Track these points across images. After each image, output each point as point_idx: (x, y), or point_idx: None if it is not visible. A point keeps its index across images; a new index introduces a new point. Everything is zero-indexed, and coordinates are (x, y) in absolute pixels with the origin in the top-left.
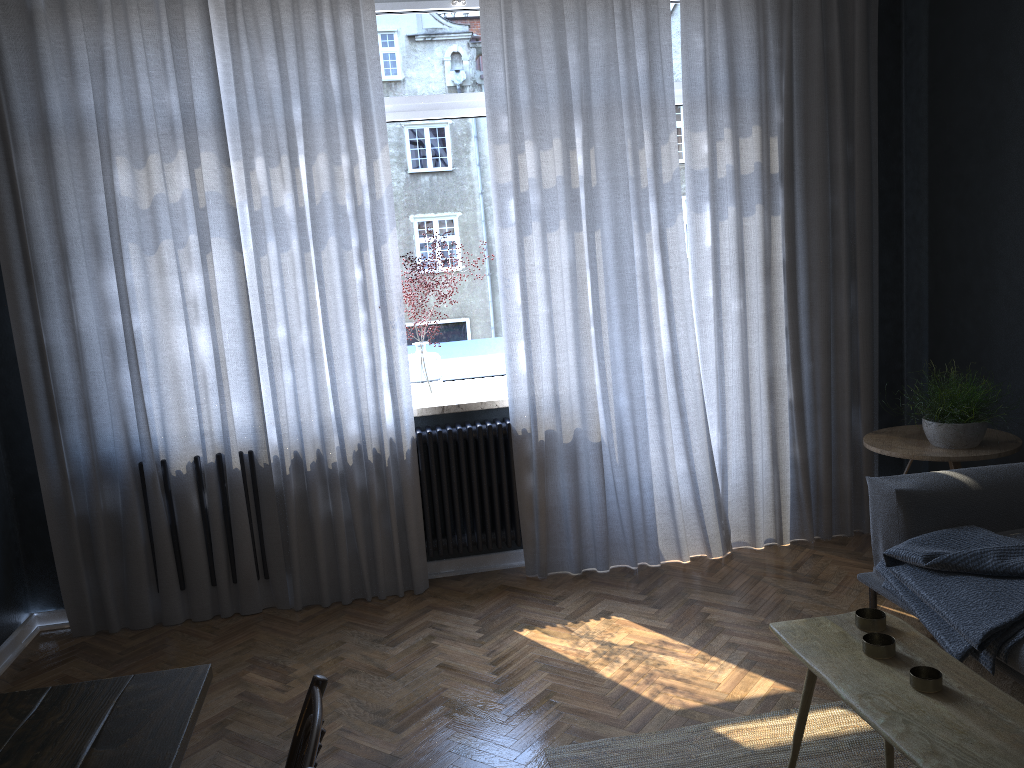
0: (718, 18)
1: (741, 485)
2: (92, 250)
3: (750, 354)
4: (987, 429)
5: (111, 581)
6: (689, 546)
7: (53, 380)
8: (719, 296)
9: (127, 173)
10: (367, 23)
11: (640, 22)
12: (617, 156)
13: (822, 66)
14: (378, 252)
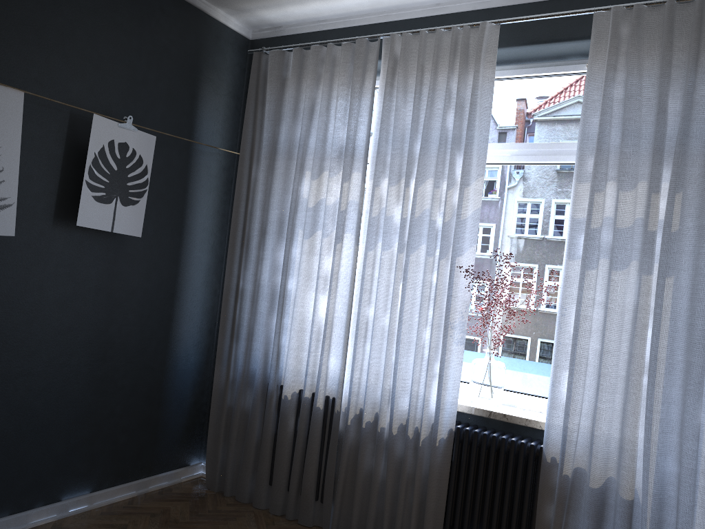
0: None
1: None
2: (276, 230)
3: None
4: None
5: (234, 459)
6: None
7: (240, 311)
8: None
9: (309, 182)
10: (486, 78)
11: None
12: None
13: None
14: (452, 262)
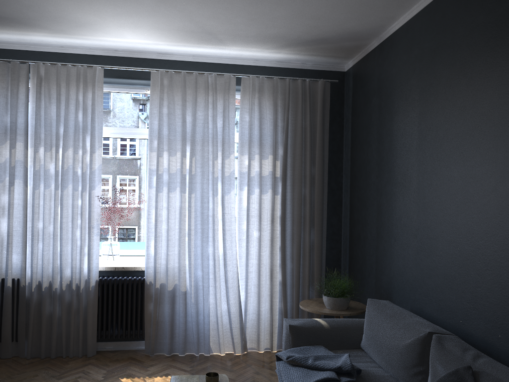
0: (256, 108)
1: (255, 319)
2: None
3: (261, 257)
4: (359, 303)
5: None
6: (226, 347)
7: None
8: (248, 229)
9: None
10: (99, 96)
11: (221, 106)
12: (205, 162)
13: (301, 132)
14: (90, 193)
